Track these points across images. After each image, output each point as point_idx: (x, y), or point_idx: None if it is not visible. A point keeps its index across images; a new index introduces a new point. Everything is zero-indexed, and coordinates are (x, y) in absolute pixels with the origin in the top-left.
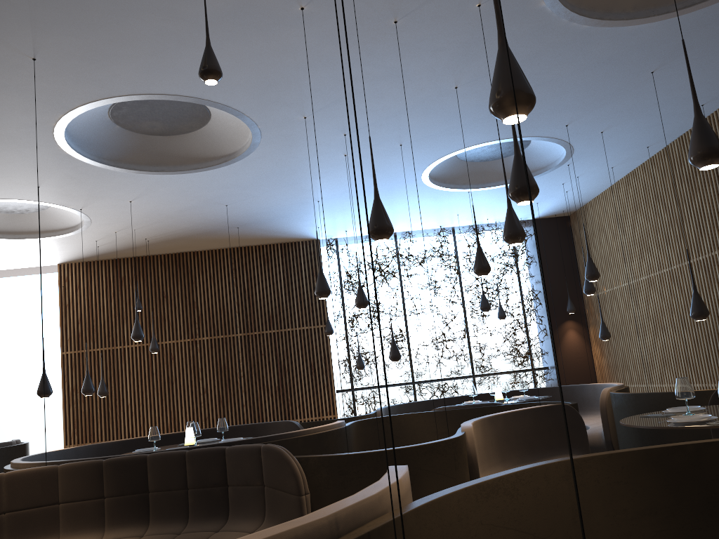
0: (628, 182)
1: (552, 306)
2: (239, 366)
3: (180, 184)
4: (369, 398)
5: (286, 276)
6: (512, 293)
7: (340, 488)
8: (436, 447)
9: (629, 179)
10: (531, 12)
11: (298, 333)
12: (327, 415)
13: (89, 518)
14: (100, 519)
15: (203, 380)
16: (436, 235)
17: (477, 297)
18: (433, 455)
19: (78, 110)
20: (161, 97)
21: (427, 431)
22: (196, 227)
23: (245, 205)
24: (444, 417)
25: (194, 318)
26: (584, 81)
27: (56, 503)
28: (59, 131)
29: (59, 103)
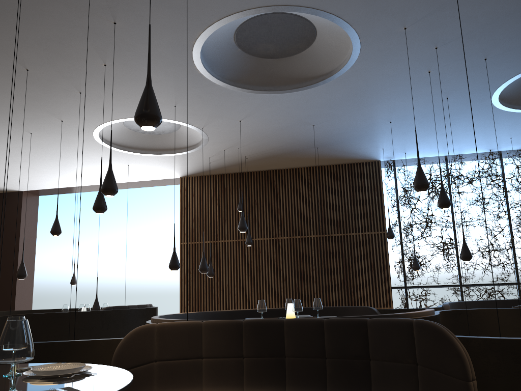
0: None
1: None
2: (311, 261)
3: (281, 104)
4: (420, 296)
5: (352, 190)
6: None
7: (515, 378)
8: None
9: None
10: None
11: (361, 237)
12: (384, 306)
13: (229, 376)
14: (239, 378)
15: (283, 271)
16: (484, 158)
17: None
18: None
19: (214, 26)
20: (284, 9)
21: (508, 327)
22: (285, 147)
23: (328, 125)
24: None
25: (277, 222)
26: None
27: (200, 357)
28: (196, 49)
29: (200, 19)
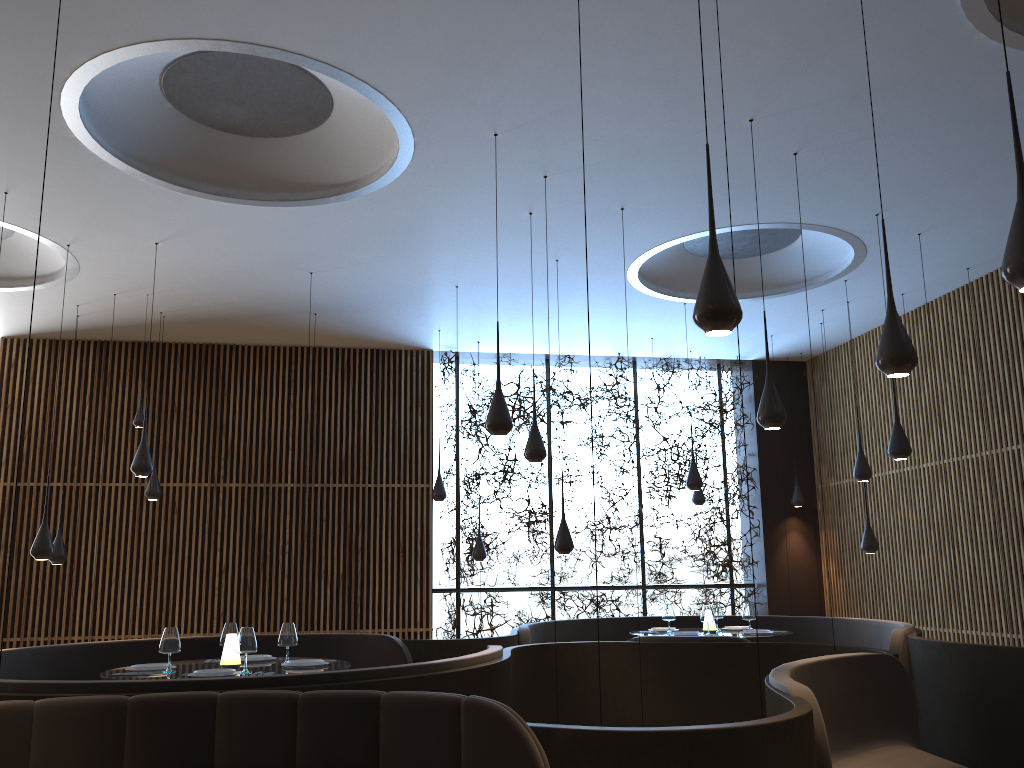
0: (916, 320)
1: (769, 493)
2: (283, 534)
3: (248, 225)
4: (482, 607)
5: (375, 401)
6: (715, 466)
7: None
8: (789, 728)
9: (919, 315)
10: (929, 2)
11: (385, 493)
12: (416, 626)
13: None
14: None
15: (223, 552)
16: (609, 366)
17: (662, 467)
18: (785, 743)
19: (118, 54)
20: (272, 54)
21: (620, 673)
22: (249, 304)
23: (341, 276)
24: (651, 653)
25: (220, 452)
26: (941, 141)
27: None
28: (72, 90)
29: (87, 34)
